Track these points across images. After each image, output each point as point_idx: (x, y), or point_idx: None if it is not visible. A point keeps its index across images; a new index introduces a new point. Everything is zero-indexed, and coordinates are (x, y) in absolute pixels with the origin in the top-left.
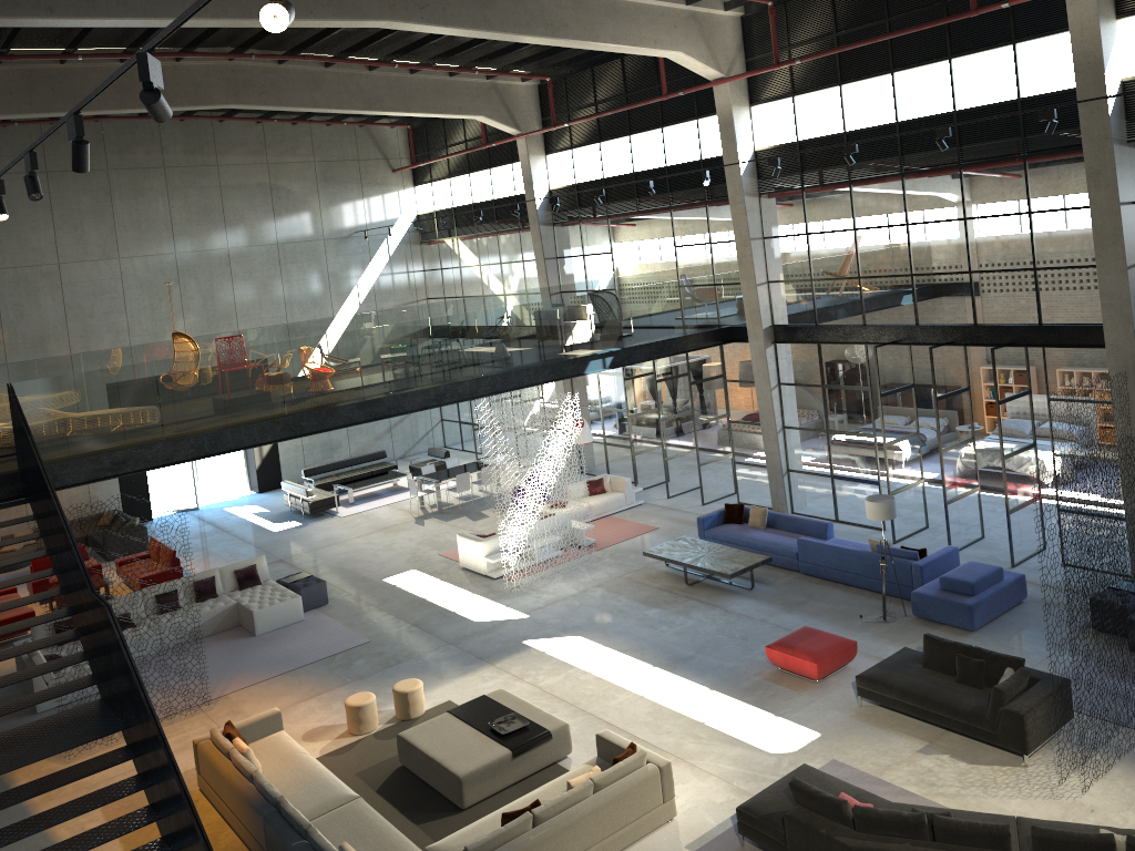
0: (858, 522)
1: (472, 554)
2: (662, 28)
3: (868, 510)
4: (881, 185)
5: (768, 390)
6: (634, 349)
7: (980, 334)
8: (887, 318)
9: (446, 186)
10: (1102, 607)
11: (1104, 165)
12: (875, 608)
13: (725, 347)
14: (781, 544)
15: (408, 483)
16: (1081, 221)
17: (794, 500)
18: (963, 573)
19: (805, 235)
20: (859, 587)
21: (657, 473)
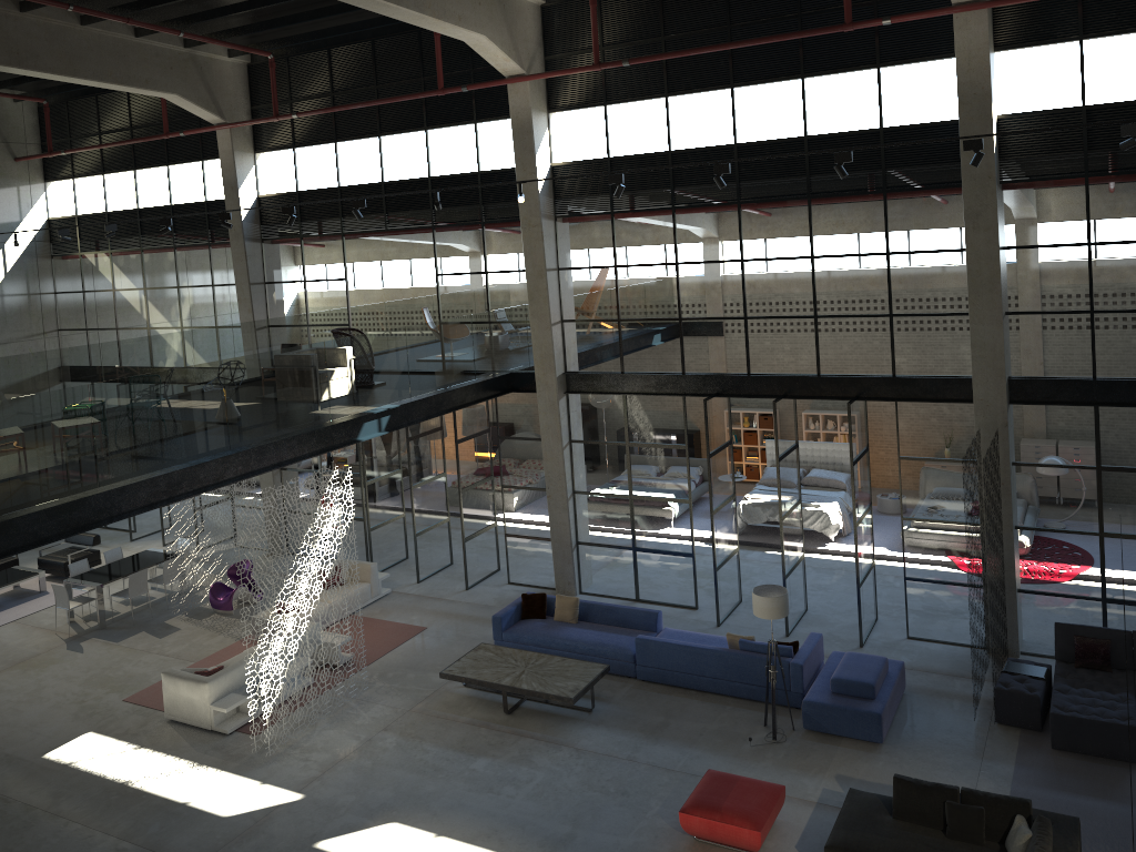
0: (664, 600)
1: (189, 701)
2: (467, 2)
3: (759, 607)
4: (712, 214)
5: (560, 449)
6: (413, 405)
7: (824, 385)
8: (712, 366)
9: (96, 184)
10: (1009, 698)
11: (985, 206)
12: (753, 723)
13: (500, 397)
14: (610, 644)
15: (53, 591)
16: (945, 265)
17: (583, 577)
18: (855, 670)
19: (613, 268)
20: (717, 693)
21: (396, 550)
